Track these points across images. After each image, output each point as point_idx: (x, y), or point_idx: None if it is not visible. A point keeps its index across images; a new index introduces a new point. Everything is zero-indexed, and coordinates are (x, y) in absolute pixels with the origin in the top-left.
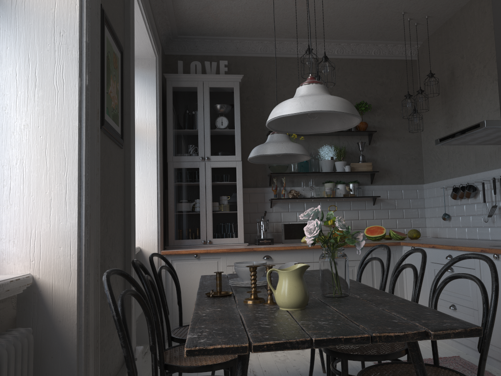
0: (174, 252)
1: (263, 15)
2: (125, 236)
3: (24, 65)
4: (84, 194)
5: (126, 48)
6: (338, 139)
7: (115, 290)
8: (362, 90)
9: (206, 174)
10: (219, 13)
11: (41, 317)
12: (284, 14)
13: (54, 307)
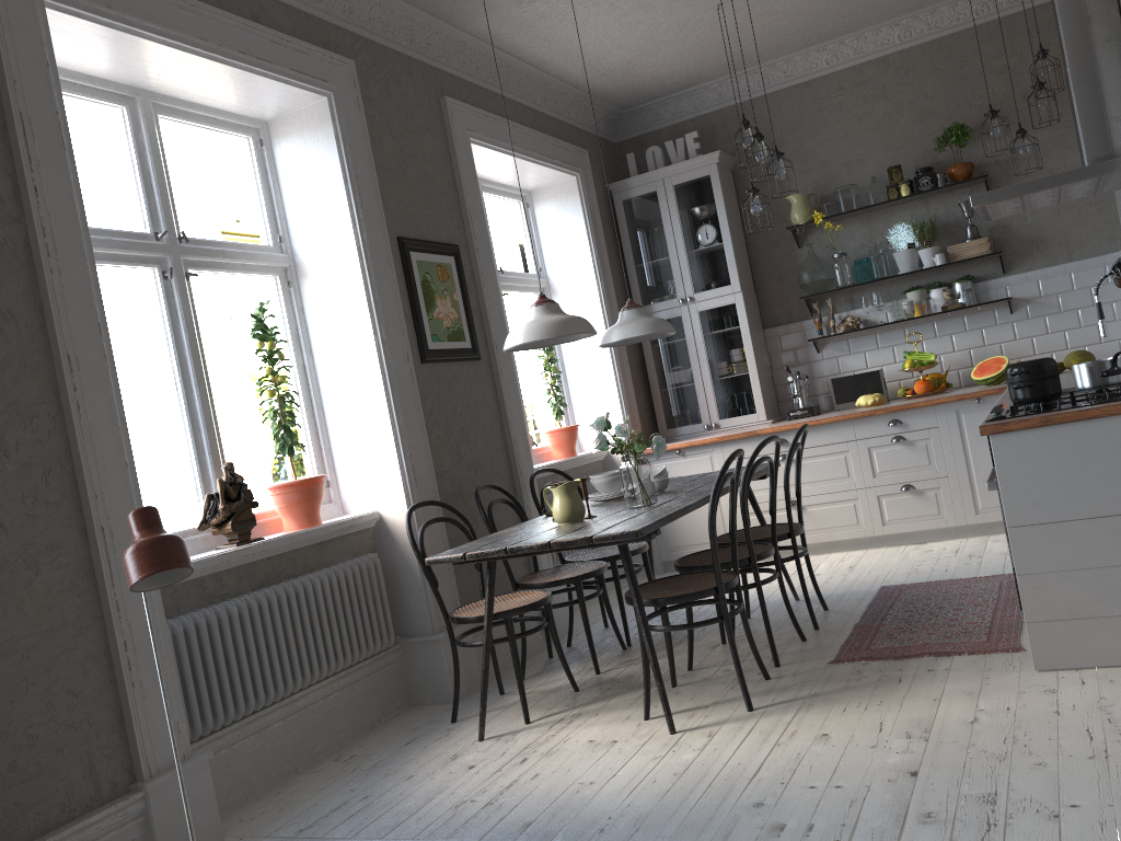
0: (647, 451)
1: (720, 49)
2: (509, 454)
3: (336, 335)
4: (400, 438)
5: (469, 238)
6: (926, 204)
7: (493, 514)
8: (962, 96)
9: (693, 324)
10: (653, 72)
11: (391, 545)
12: (750, 36)
13: (397, 536)
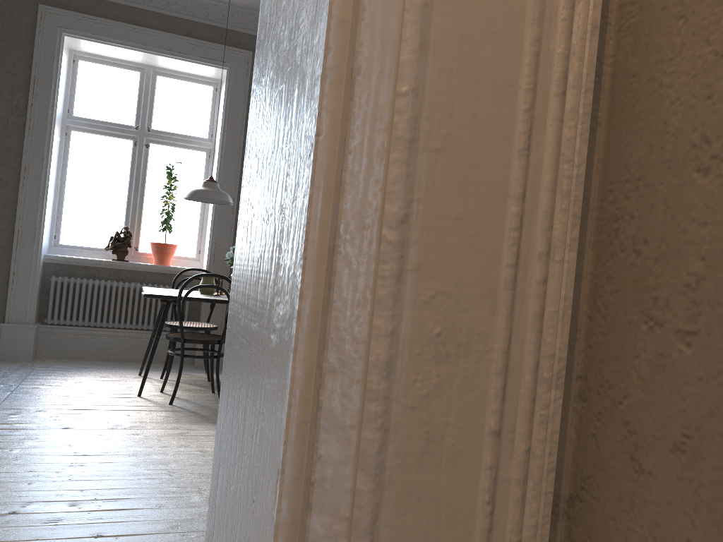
0: None
1: None
2: None
3: None
4: (211, 237)
5: None
6: None
7: None
8: None
9: None
10: None
11: None
12: None
13: None
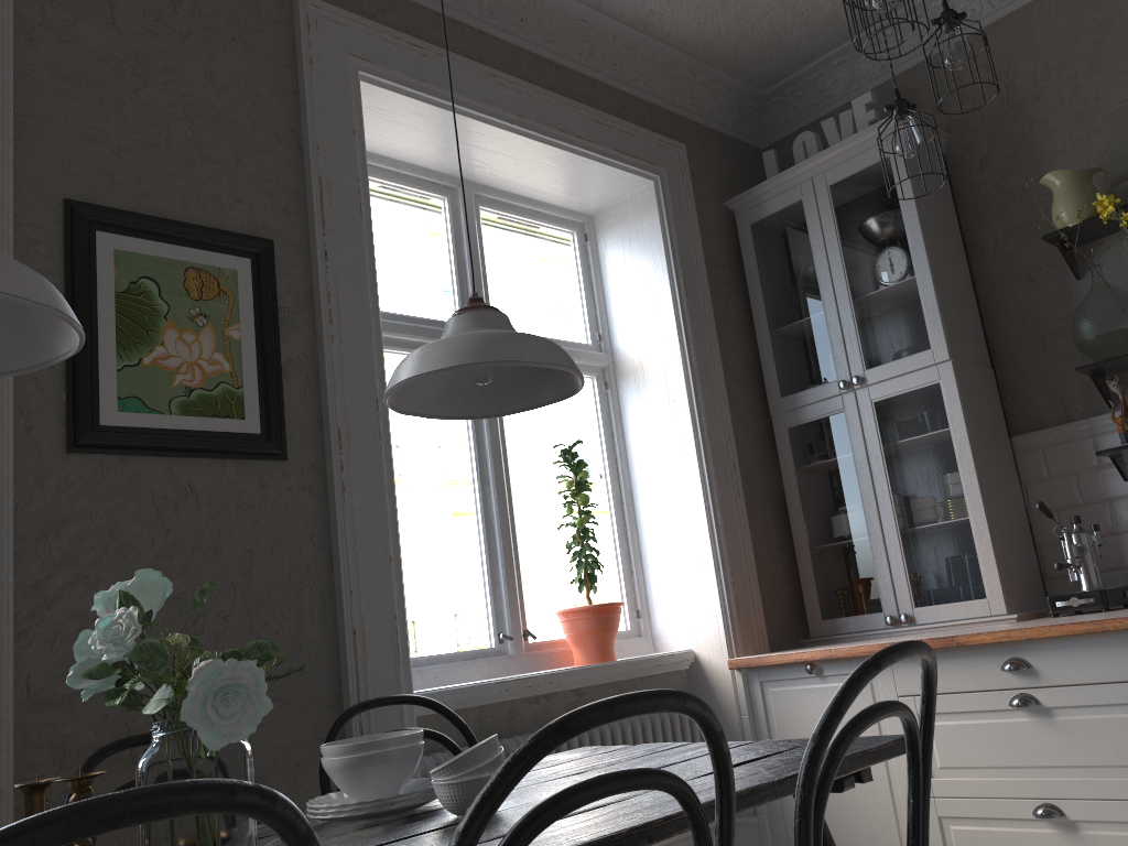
0: (754, 660)
1: None
2: (341, 658)
3: None
4: None
5: (311, 232)
6: None
7: None
8: None
9: (864, 425)
10: None
11: None
12: None
13: None
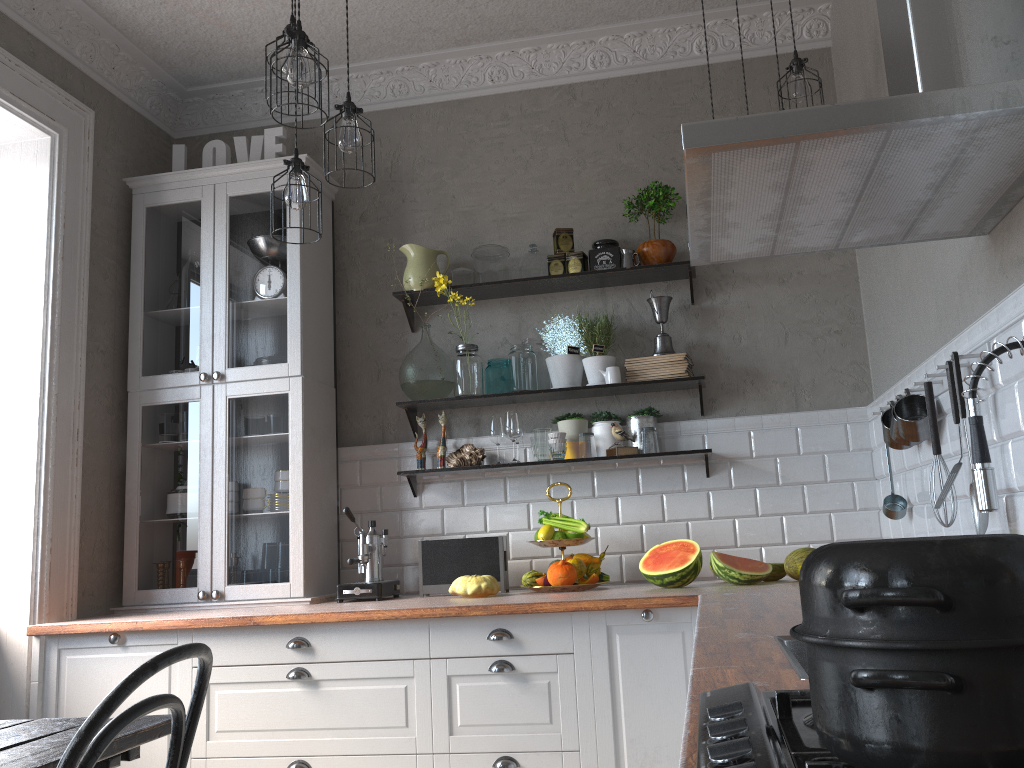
0: (57, 628)
1: None
2: None
3: None
4: None
5: None
6: (603, 296)
7: None
8: (669, 154)
9: (216, 417)
10: (215, 7)
11: None
12: None
13: None
